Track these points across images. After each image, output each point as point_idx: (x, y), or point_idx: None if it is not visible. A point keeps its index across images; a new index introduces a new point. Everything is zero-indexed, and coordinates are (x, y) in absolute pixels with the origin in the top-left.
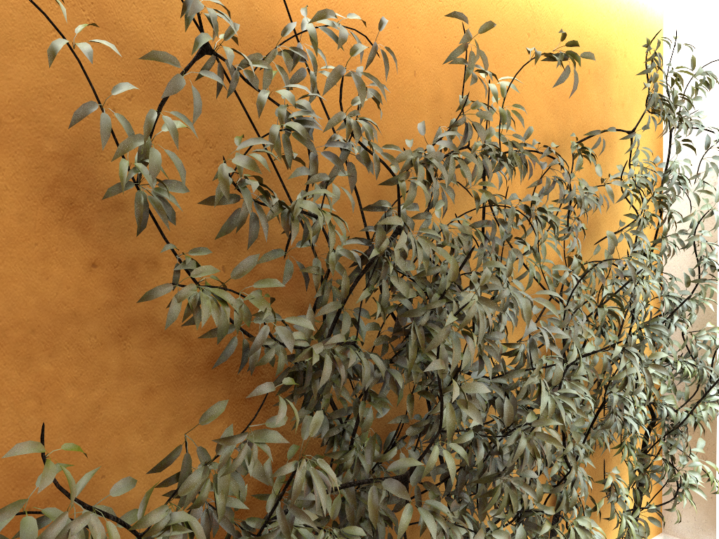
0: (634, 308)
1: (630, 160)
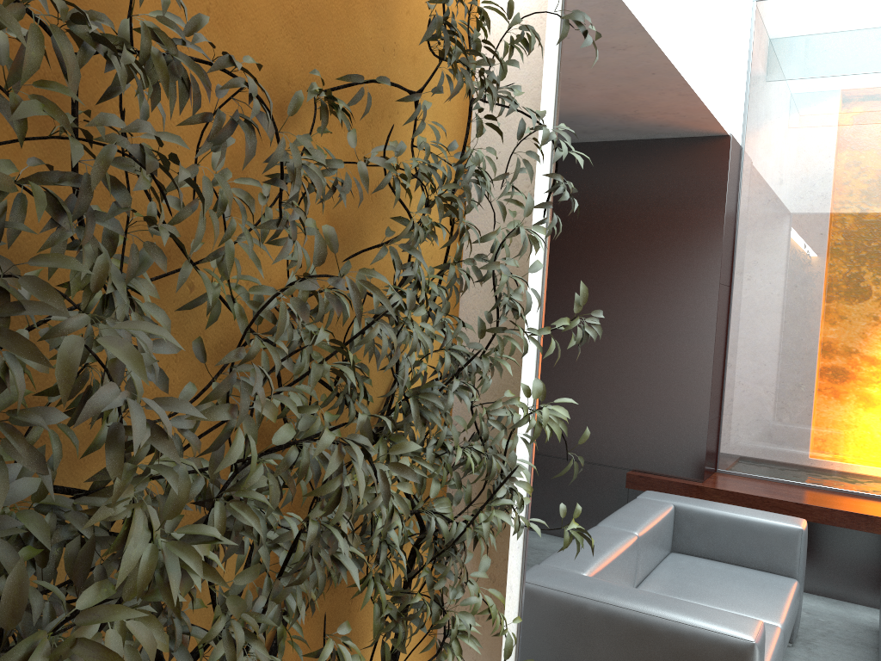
0: (398, 366)
1: (413, 139)
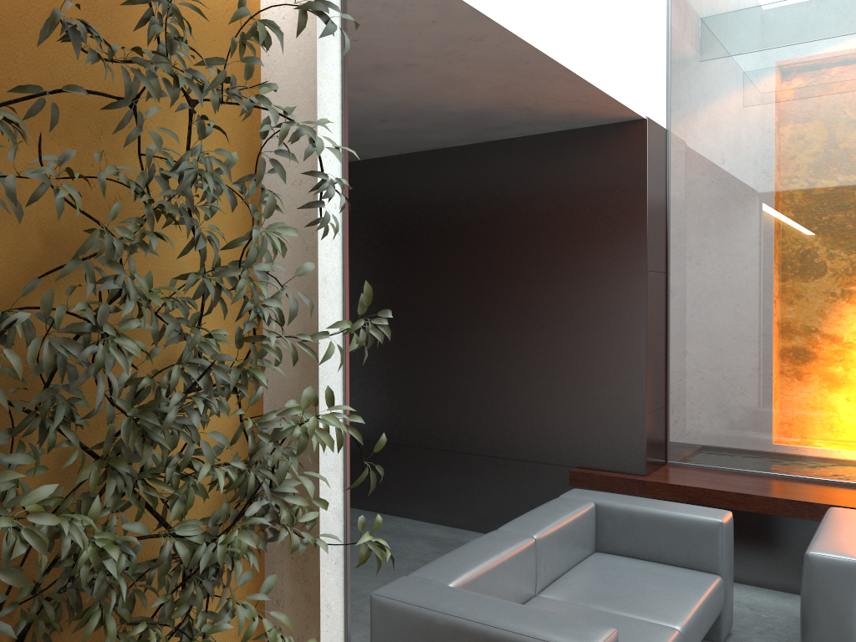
0: (111, 385)
1: (139, 147)
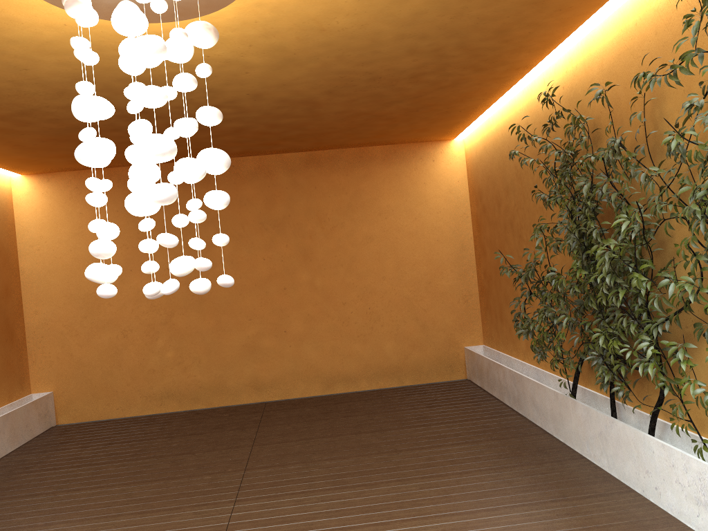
0: None
1: None
